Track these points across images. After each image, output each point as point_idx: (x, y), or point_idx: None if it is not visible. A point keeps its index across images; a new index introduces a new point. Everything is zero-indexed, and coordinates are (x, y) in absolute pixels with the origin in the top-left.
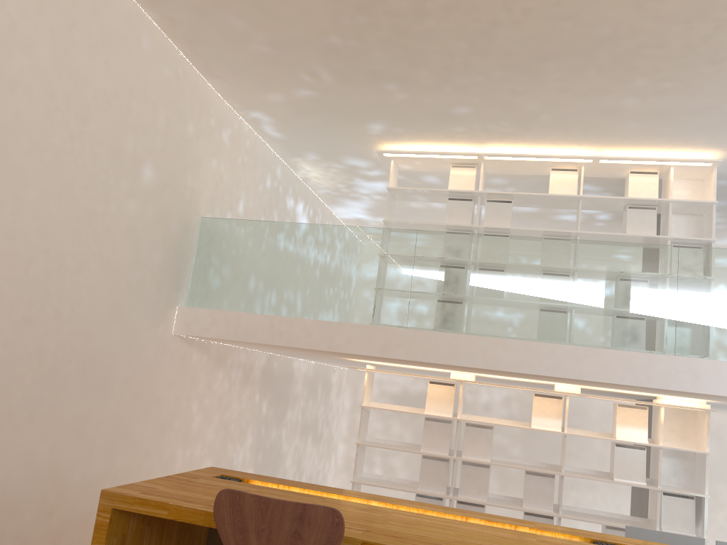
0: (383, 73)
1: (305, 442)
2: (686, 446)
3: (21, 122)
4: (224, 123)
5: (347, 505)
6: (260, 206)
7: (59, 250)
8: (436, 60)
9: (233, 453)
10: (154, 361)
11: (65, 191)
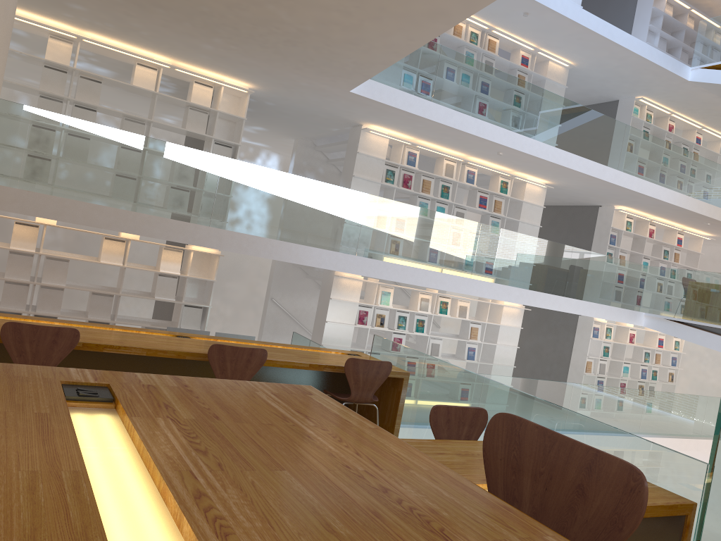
0: None
1: None
2: (202, 275)
3: None
4: None
5: (48, 326)
6: None
7: None
8: None
9: None
10: None
11: None
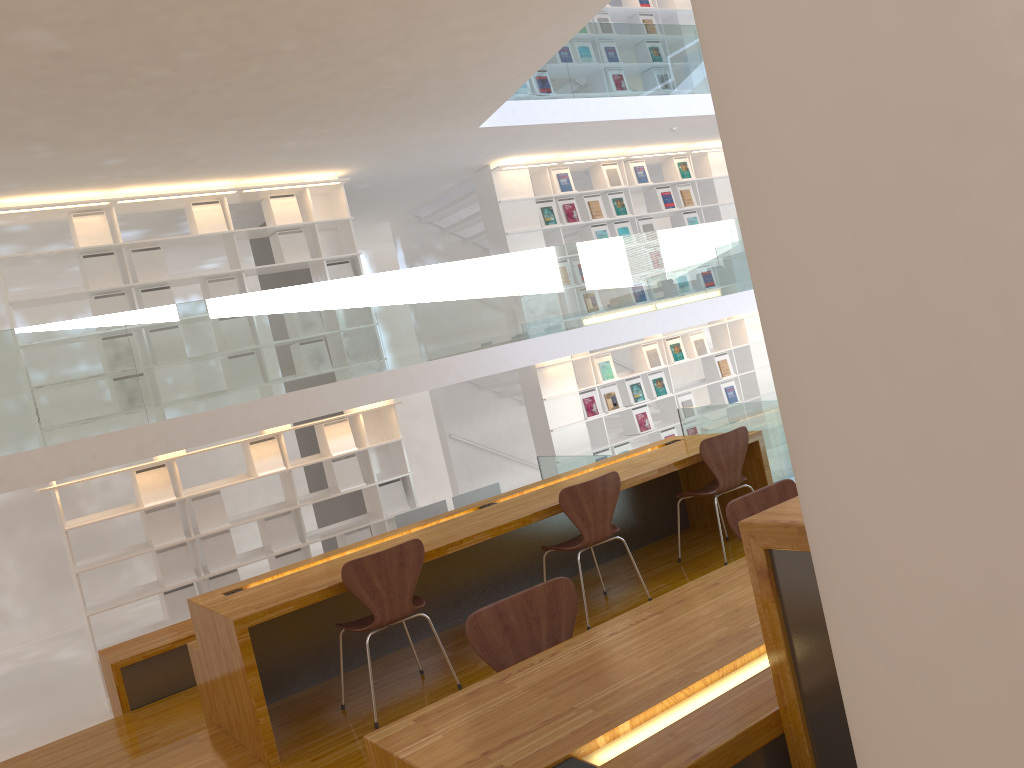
0: (35, 136)
1: None
2: (379, 439)
3: None
4: None
5: (351, 556)
6: None
7: None
8: (111, 122)
9: None
10: None
11: None
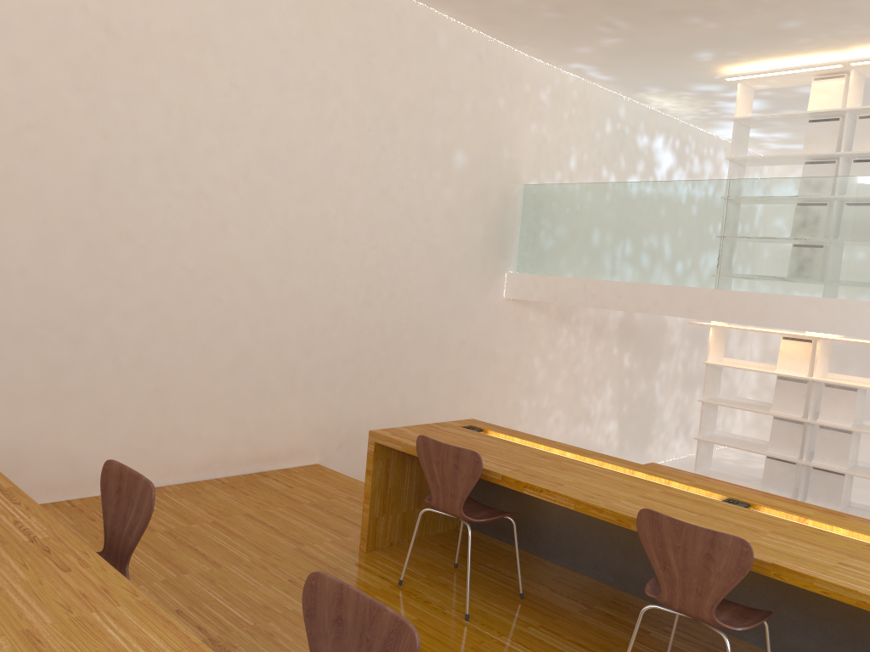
0: (678, 10)
1: (691, 395)
2: None
3: (341, 151)
4: (542, 84)
5: (535, 453)
6: (598, 155)
7: (386, 244)
8: None
9: (589, 405)
10: (487, 324)
11: (384, 195)
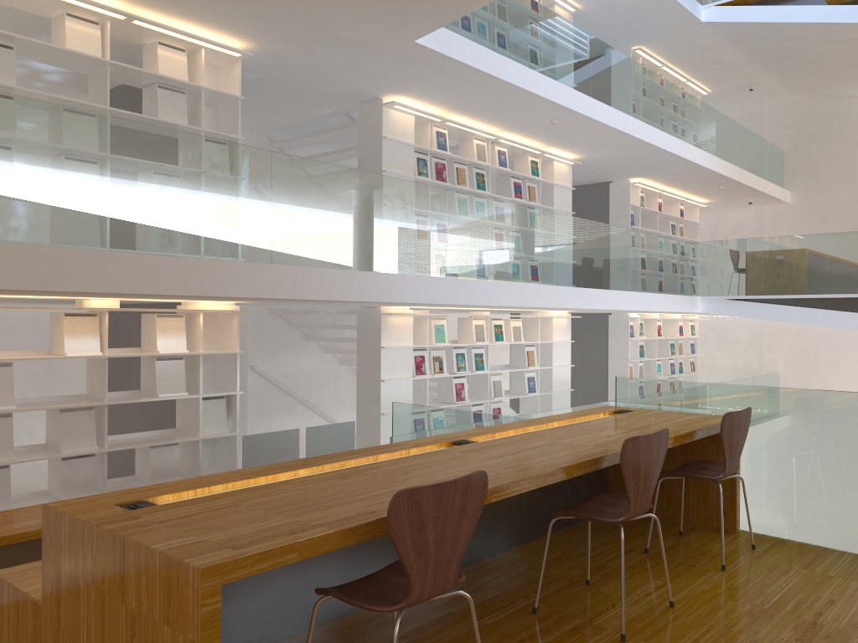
0: None
1: None
2: (208, 348)
3: None
4: None
5: (324, 480)
6: None
7: None
8: None
9: None
10: None
11: None
